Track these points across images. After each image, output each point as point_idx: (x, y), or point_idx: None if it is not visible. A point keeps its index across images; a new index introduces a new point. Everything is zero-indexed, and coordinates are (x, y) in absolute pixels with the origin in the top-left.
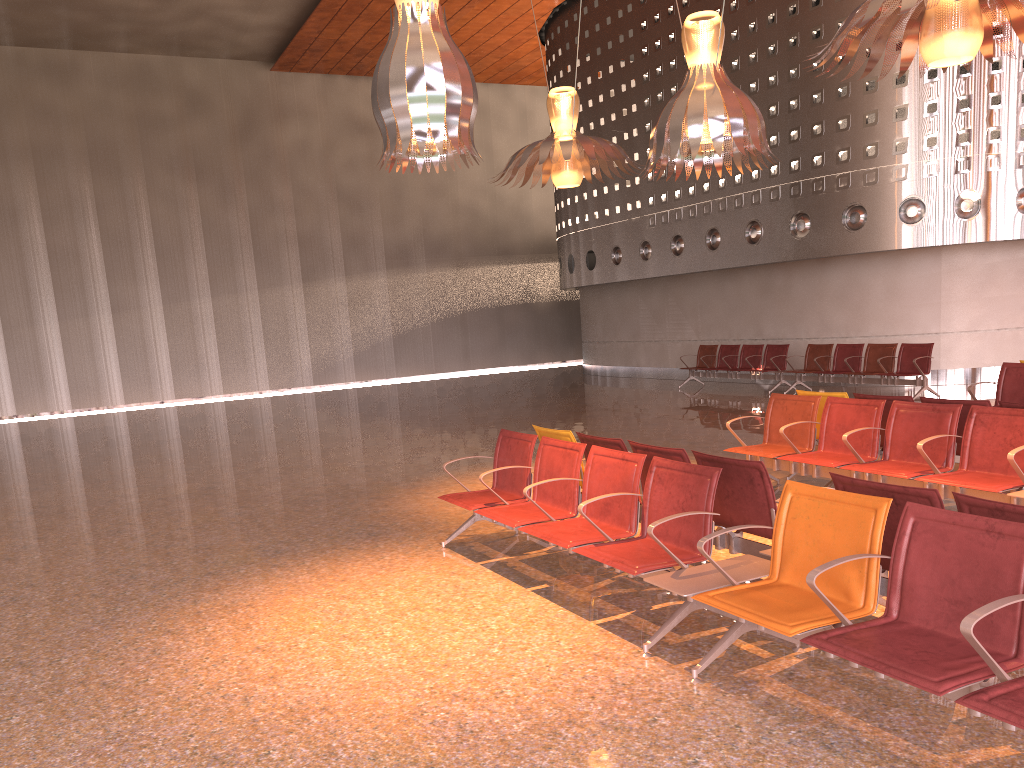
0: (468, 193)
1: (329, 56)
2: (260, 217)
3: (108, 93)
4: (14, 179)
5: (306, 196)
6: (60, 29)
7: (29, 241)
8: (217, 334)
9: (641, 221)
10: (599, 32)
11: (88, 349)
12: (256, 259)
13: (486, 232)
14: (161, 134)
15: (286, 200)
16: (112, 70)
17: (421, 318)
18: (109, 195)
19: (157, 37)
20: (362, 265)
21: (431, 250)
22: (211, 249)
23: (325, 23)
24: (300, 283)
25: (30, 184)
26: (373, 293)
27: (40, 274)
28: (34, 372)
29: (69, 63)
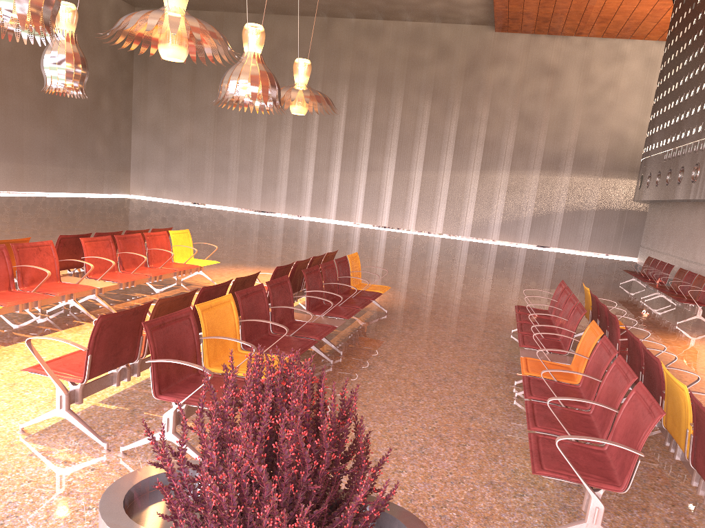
0: (620, 123)
1: (525, 22)
2: (464, 125)
3: (396, 45)
4: (338, 91)
5: (497, 115)
6: (370, 9)
7: (337, 126)
8: (420, 193)
9: (662, 155)
10: (684, 4)
11: (350, 189)
12: (454, 151)
13: (628, 154)
14: (418, 70)
15: (483, 116)
16: (401, 32)
17: (557, 207)
18: (382, 104)
19: (421, 12)
20: (523, 165)
21: (578, 161)
22: (429, 142)
23: (506, 2)
24: (478, 170)
25: (345, 95)
26: (526, 184)
27: (338, 144)
28: (322, 196)
29: (380, 28)
